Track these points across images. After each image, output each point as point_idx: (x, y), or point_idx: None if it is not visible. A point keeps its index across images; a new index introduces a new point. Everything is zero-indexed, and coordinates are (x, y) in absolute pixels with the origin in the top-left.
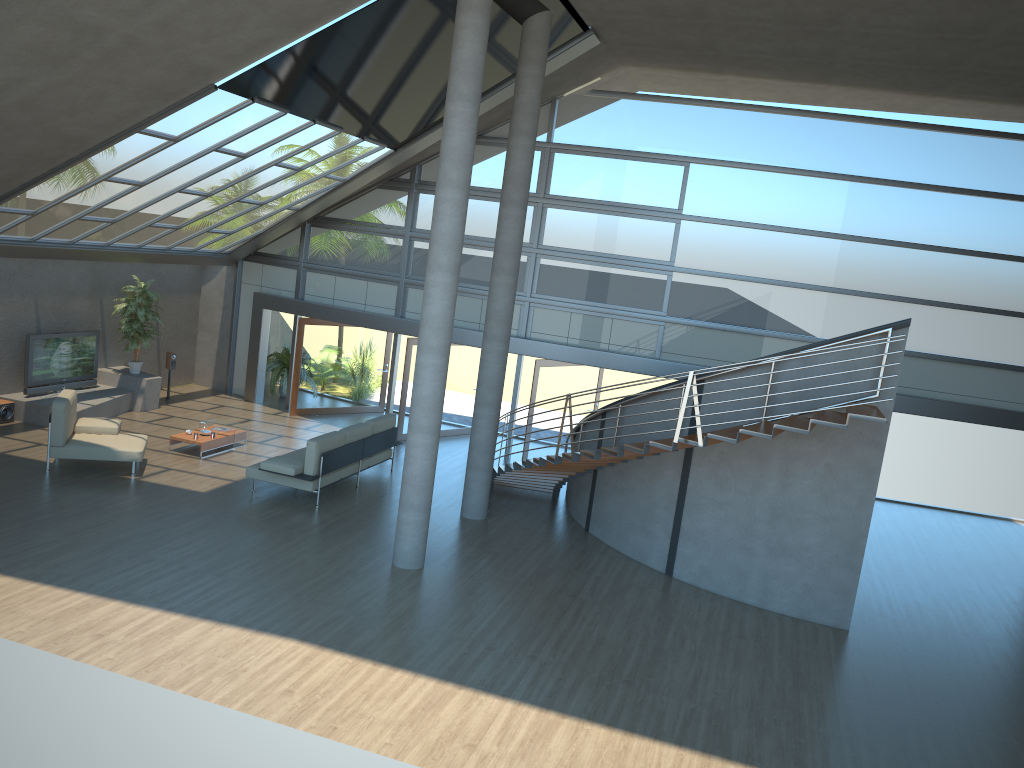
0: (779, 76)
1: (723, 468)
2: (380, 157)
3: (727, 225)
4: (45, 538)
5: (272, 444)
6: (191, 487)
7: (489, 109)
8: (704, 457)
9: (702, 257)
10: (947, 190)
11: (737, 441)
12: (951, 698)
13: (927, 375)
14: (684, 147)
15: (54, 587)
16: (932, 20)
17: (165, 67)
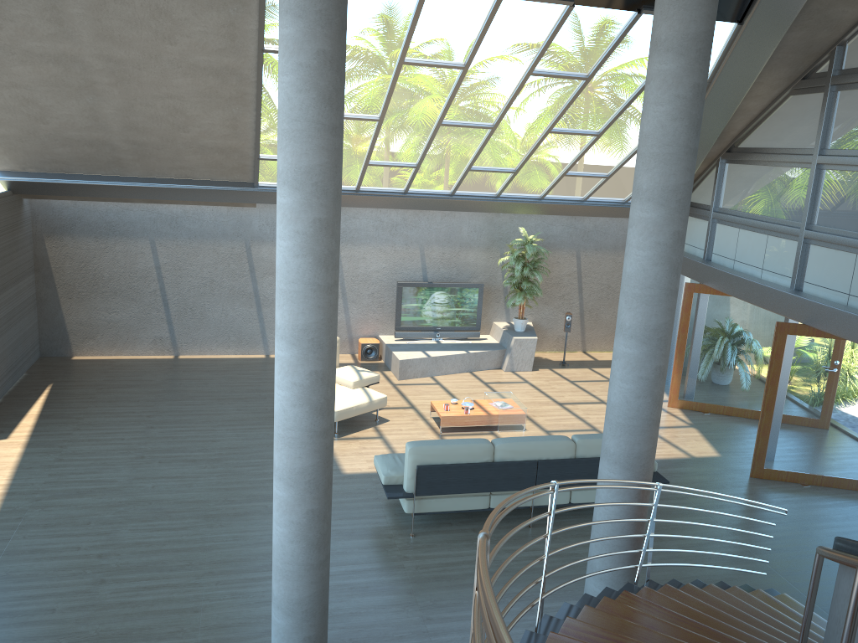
0: None
1: None
2: (725, 40)
3: None
4: (113, 475)
5: None
6: (348, 463)
7: None
8: None
9: None
10: None
11: None
12: None
13: None
14: None
15: None
16: None
17: None
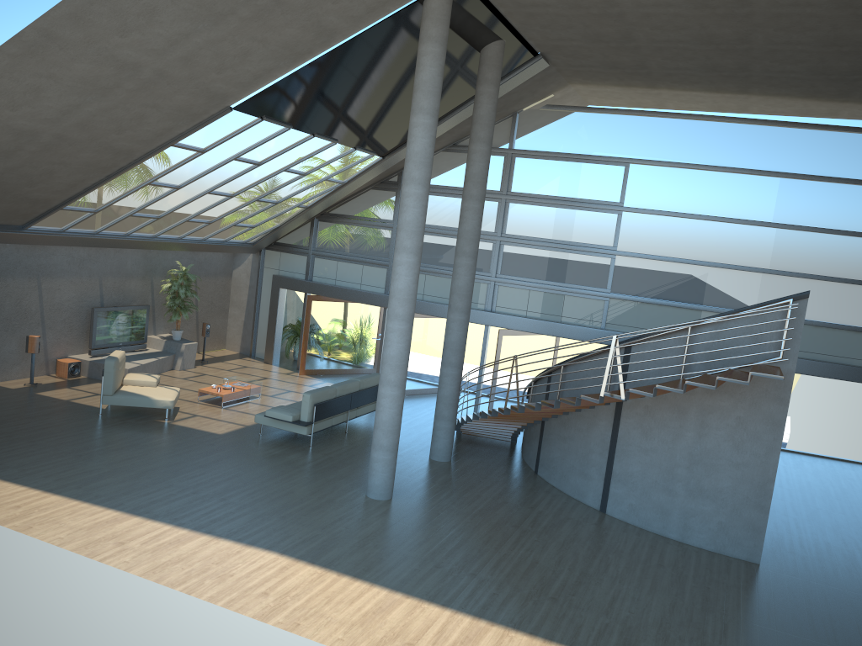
0: (705, 89)
1: (648, 420)
2: (371, 163)
3: (662, 215)
4: (90, 466)
5: (281, 397)
6: (211, 430)
7: (459, 122)
8: (632, 410)
9: (641, 242)
10: (857, 182)
11: (654, 395)
12: (847, 626)
13: (843, 344)
14: (624, 150)
15: (91, 504)
16: (828, 36)
17: (190, 93)
